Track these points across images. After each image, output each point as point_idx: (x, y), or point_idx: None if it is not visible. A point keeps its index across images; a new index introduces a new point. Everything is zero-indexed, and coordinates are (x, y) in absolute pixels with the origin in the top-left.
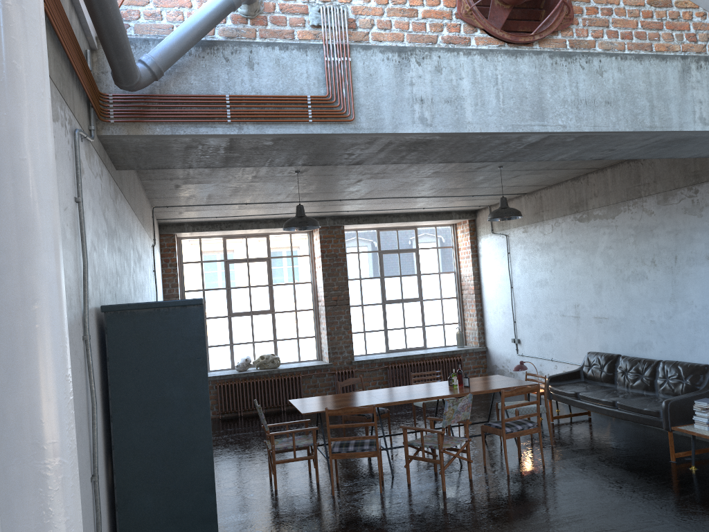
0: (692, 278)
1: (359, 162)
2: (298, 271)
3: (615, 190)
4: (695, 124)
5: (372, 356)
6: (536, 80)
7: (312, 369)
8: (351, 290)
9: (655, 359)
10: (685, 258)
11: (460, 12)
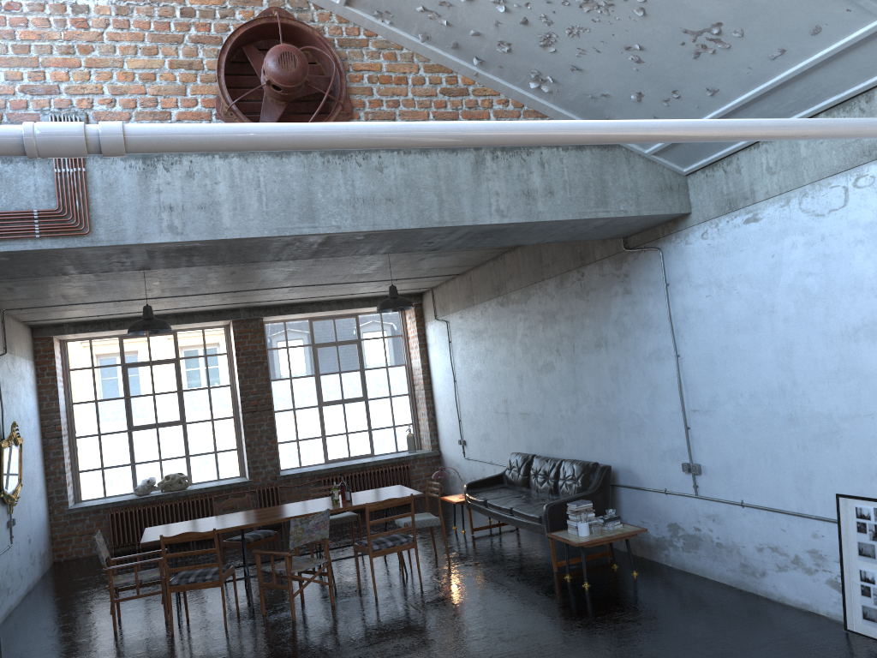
0: (587, 368)
1: (145, 267)
2: (214, 372)
3: (525, 271)
4: (491, 217)
5: (305, 468)
6: (305, 180)
7: (228, 488)
8: (280, 392)
9: (560, 459)
10: (580, 347)
11: (218, 113)
